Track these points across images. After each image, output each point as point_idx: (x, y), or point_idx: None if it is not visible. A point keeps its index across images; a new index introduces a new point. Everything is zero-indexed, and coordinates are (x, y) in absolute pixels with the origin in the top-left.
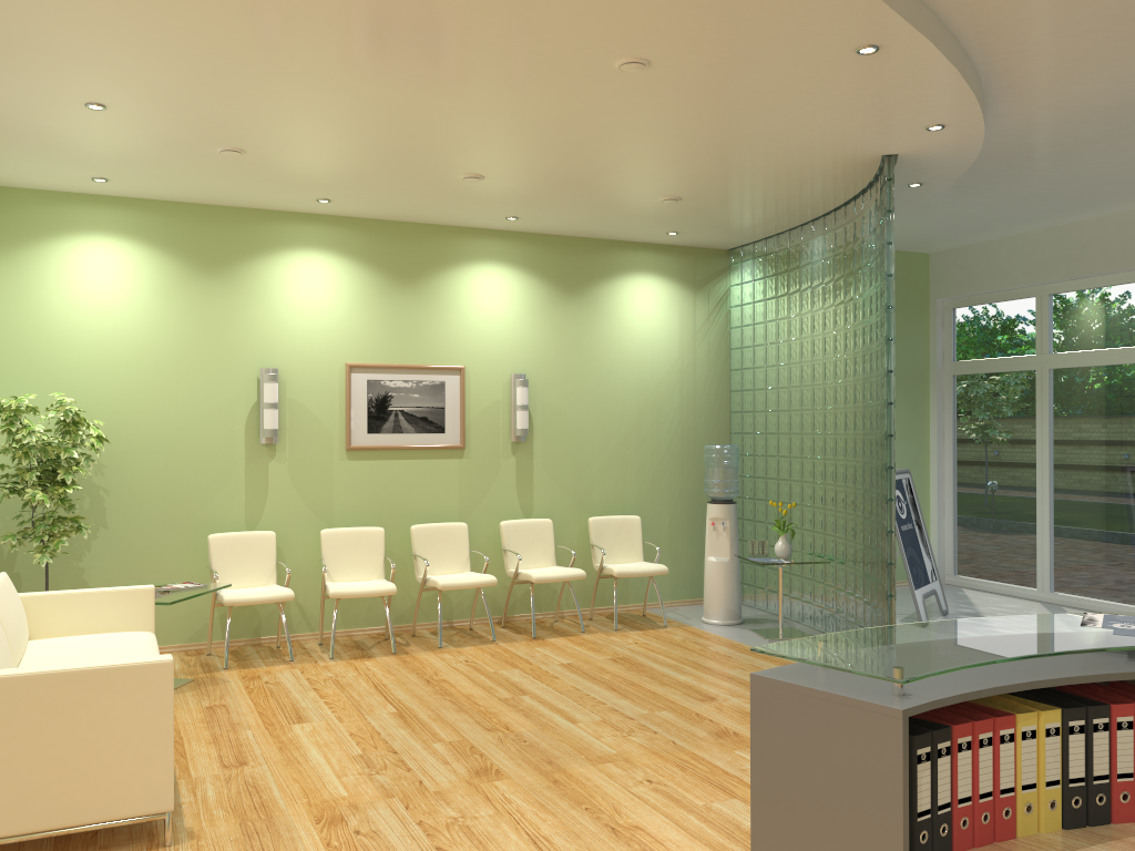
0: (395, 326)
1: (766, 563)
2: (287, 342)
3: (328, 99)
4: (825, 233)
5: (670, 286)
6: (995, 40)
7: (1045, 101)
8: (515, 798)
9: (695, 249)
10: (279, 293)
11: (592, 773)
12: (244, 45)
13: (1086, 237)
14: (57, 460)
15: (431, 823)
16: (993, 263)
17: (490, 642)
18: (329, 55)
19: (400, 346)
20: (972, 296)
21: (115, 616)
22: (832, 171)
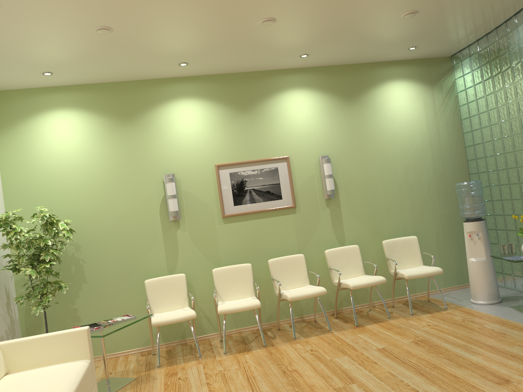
0: (242, 137)
1: (519, 260)
2: (178, 157)
3: None
4: None
5: (414, 85)
6: None
7: None
8: None
9: (428, 59)
10: (169, 127)
11: None
12: None
13: None
14: (39, 247)
15: None
16: None
17: (327, 331)
18: None
19: (247, 149)
20: None
21: (63, 351)
22: None
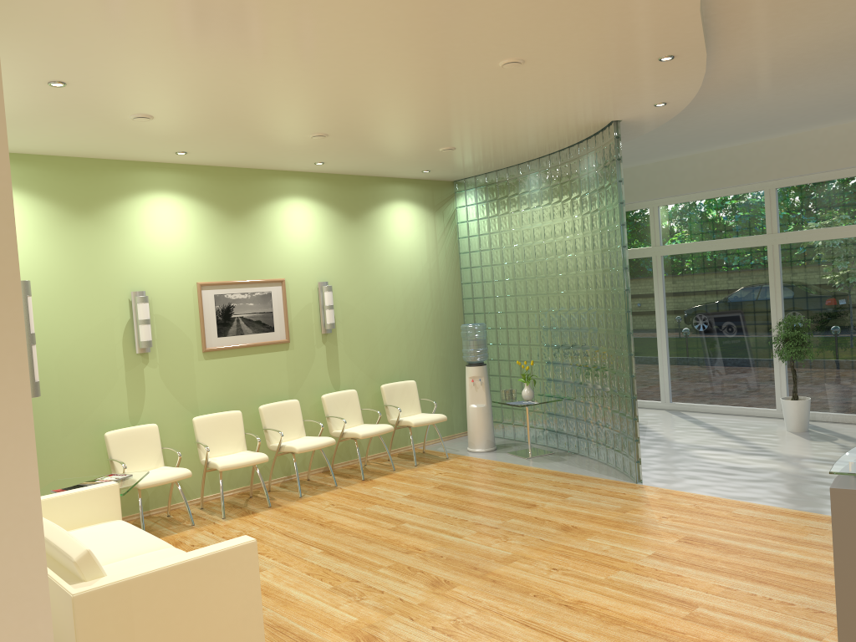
0: (231, 250)
1: (523, 405)
2: (150, 269)
3: (264, 81)
4: (541, 170)
5: (418, 209)
6: (724, 52)
7: (721, 87)
8: (480, 597)
9: (432, 182)
10: (140, 228)
11: (512, 571)
12: (237, 43)
13: (683, 168)
14: None
15: (442, 627)
16: None
17: (334, 487)
18: (298, 51)
19: (236, 266)
20: None
21: (90, 511)
22: (572, 130)
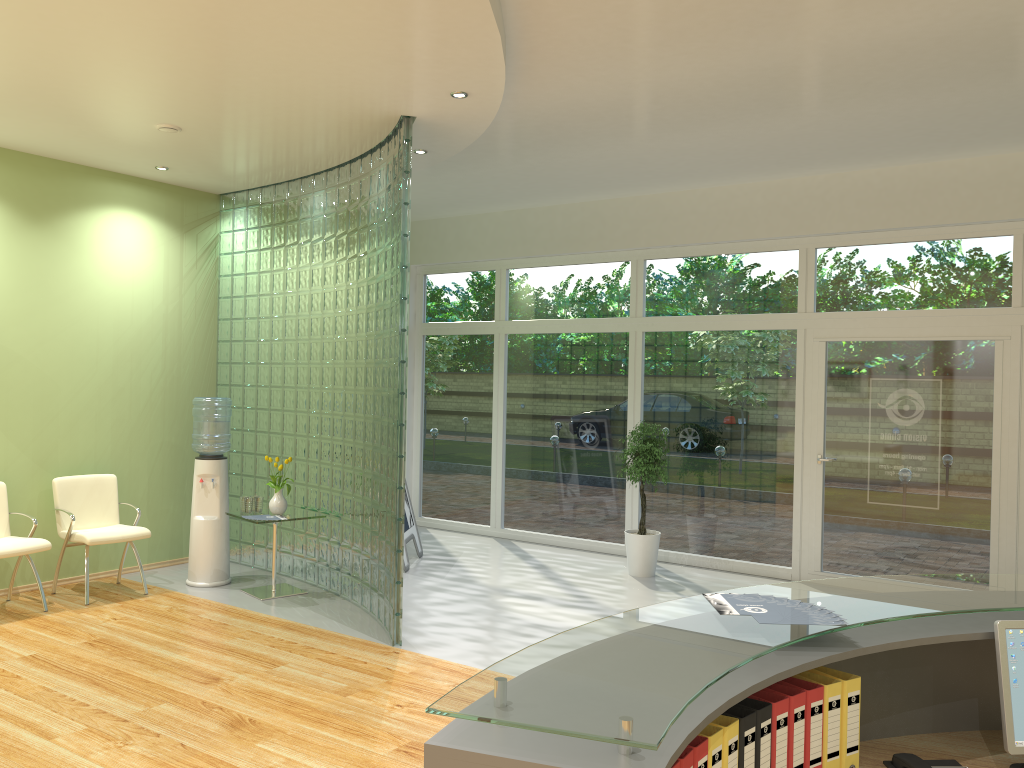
0: None
1: (263, 521)
2: None
3: None
4: (327, 188)
5: (155, 225)
6: (533, 16)
7: (550, 89)
8: None
9: (184, 190)
10: None
11: None
12: None
13: (539, 222)
14: None
15: None
16: (462, 236)
17: None
18: None
19: None
20: (442, 265)
21: None
22: (350, 124)
